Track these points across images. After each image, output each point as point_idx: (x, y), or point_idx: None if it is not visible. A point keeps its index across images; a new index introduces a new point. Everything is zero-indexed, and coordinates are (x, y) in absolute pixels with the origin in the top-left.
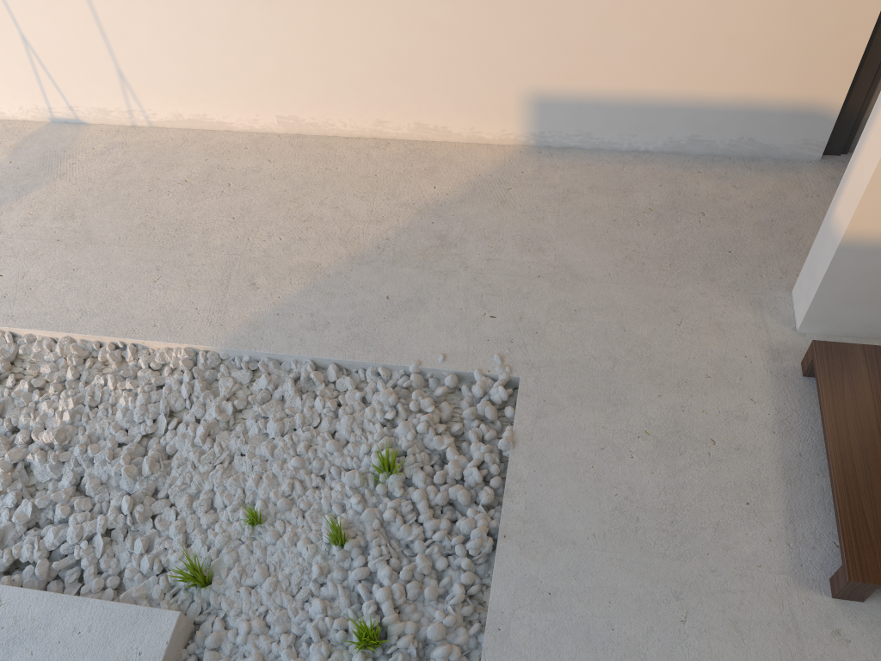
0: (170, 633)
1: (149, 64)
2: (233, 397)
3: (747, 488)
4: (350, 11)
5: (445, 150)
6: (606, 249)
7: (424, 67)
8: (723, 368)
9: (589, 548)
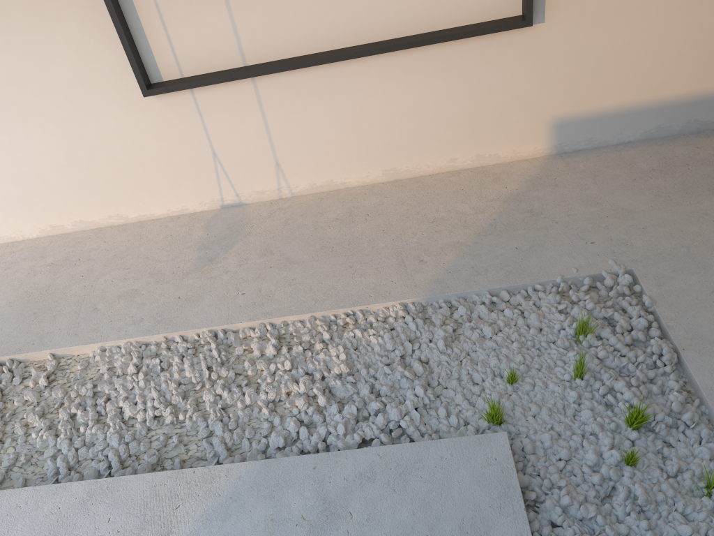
0: (508, 444)
1: (298, 152)
2: (444, 324)
3: None
4: (438, 90)
5: (498, 168)
6: (639, 194)
7: (484, 116)
8: None
9: None
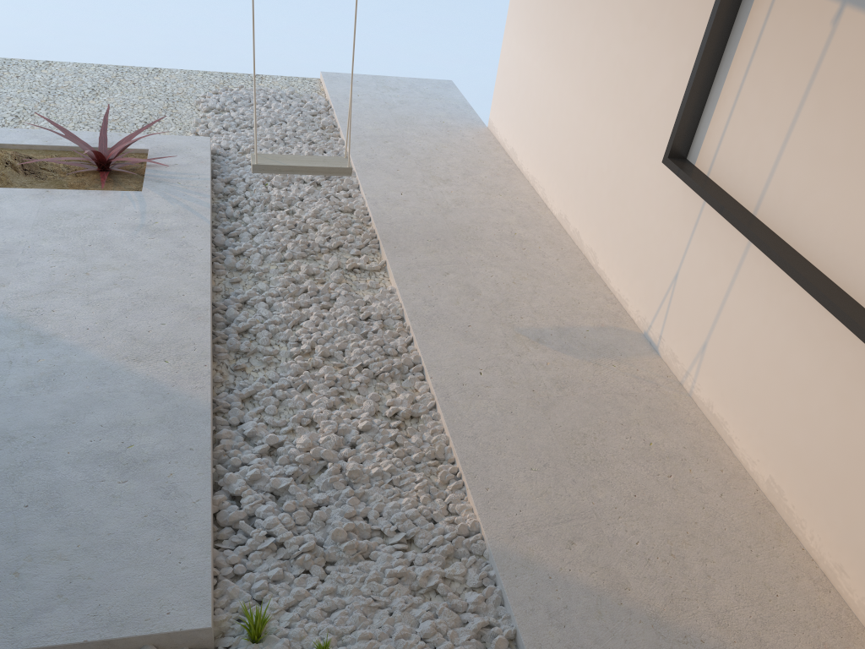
0: (189, 628)
1: (725, 356)
2: (449, 581)
3: None
4: None
5: None
6: None
7: None
8: None
9: None
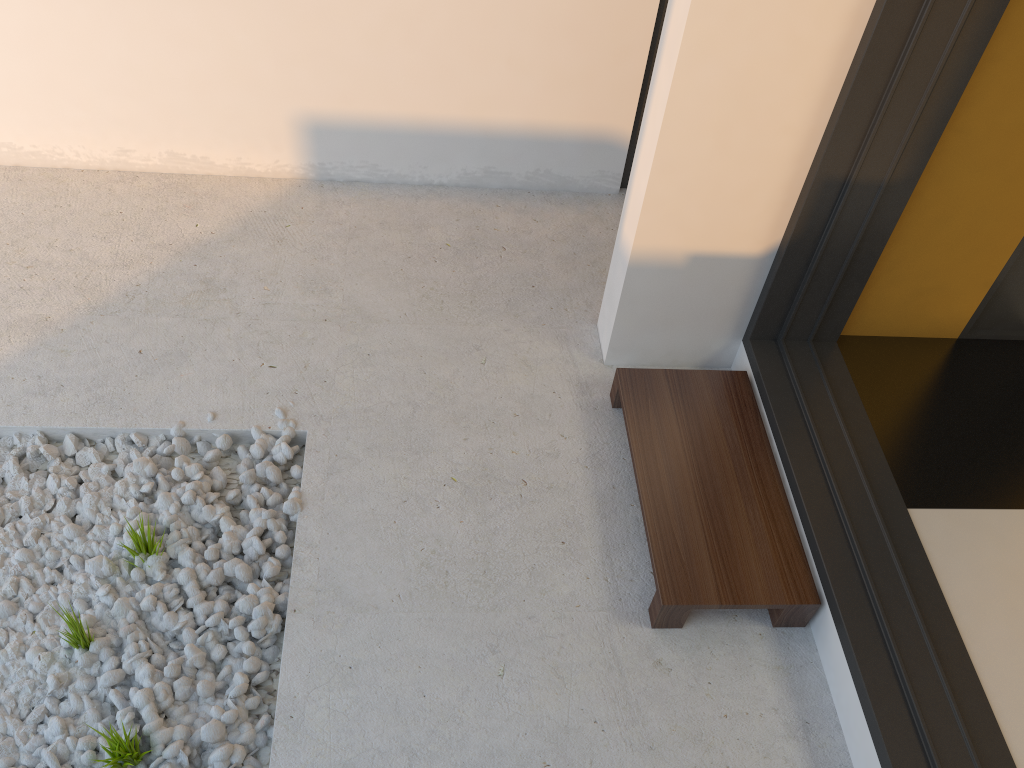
0: None
1: None
2: None
3: (562, 527)
4: (67, 13)
5: (208, 184)
6: (401, 288)
7: (171, 84)
8: (532, 406)
9: (394, 611)
